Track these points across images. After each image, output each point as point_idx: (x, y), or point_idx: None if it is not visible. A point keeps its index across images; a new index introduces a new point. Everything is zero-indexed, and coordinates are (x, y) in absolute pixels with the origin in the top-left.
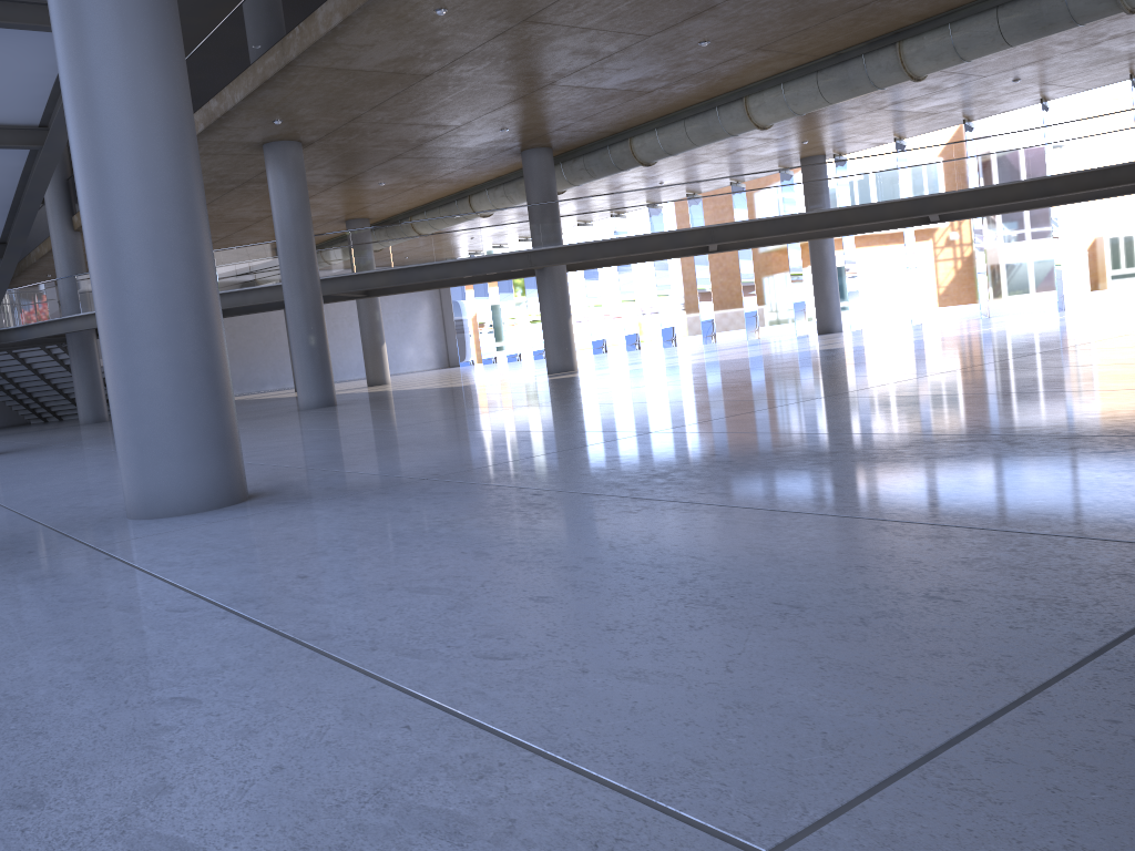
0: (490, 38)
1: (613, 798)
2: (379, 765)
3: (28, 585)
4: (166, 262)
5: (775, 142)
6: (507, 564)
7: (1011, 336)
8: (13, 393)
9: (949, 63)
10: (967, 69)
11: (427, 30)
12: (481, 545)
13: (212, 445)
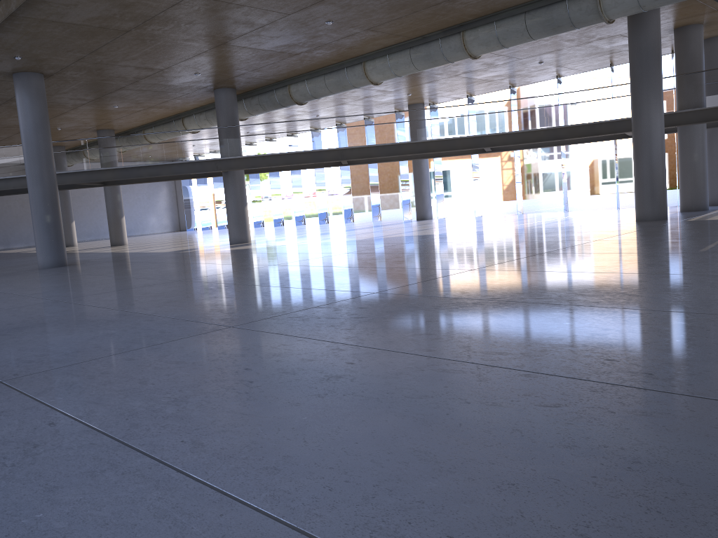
0: (168, 6)
1: None
2: None
3: None
4: None
5: (389, 93)
6: None
7: (529, 233)
8: None
9: (494, 48)
10: (509, 53)
11: None
12: None
13: None
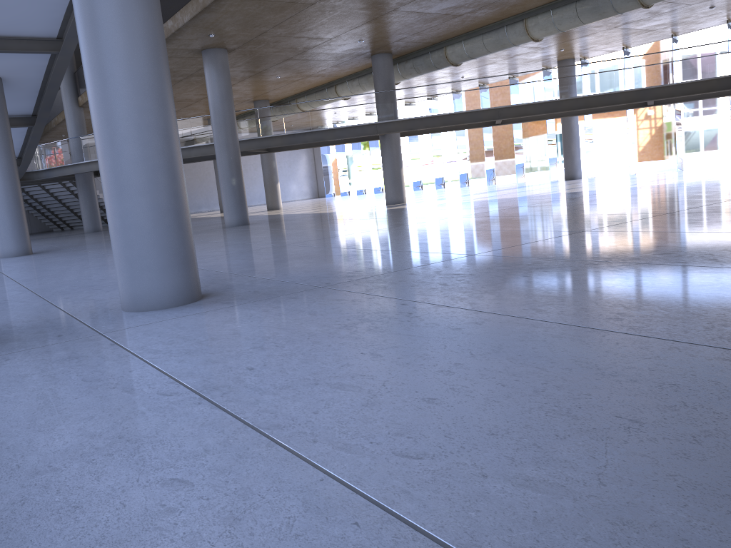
0: None
1: None
2: None
3: (59, 365)
4: (147, 136)
5: (541, 50)
6: (397, 366)
7: (705, 185)
8: (42, 211)
9: None
10: None
11: None
12: (374, 347)
13: (178, 263)
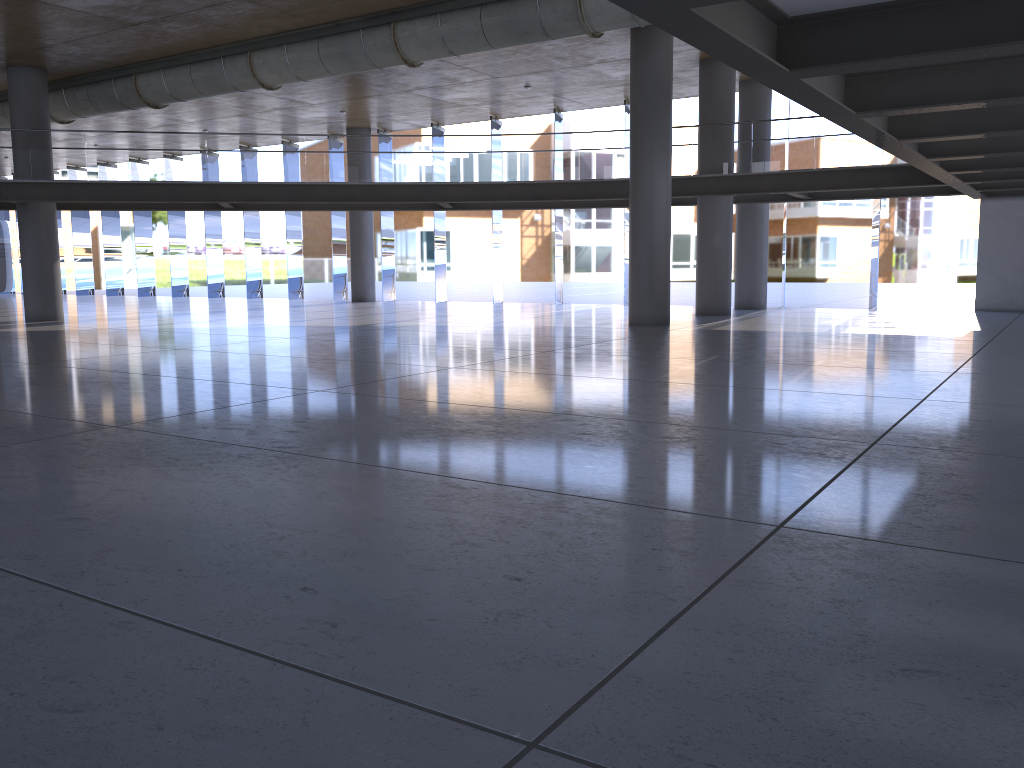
0: None
1: None
2: None
3: None
4: None
5: (312, 107)
6: None
7: (472, 334)
8: None
9: (439, 54)
10: (477, 66)
11: None
12: None
13: None
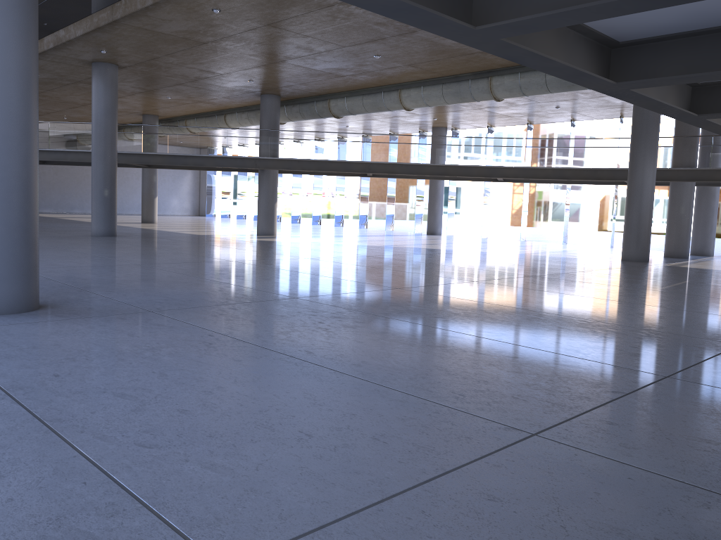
0: (246, 30)
1: (170, 533)
2: (63, 503)
3: None
4: (6, 160)
5: (417, 116)
6: (174, 384)
7: (526, 259)
8: None
9: (516, 95)
10: (529, 97)
11: (206, 19)
12: (165, 368)
13: (19, 275)
